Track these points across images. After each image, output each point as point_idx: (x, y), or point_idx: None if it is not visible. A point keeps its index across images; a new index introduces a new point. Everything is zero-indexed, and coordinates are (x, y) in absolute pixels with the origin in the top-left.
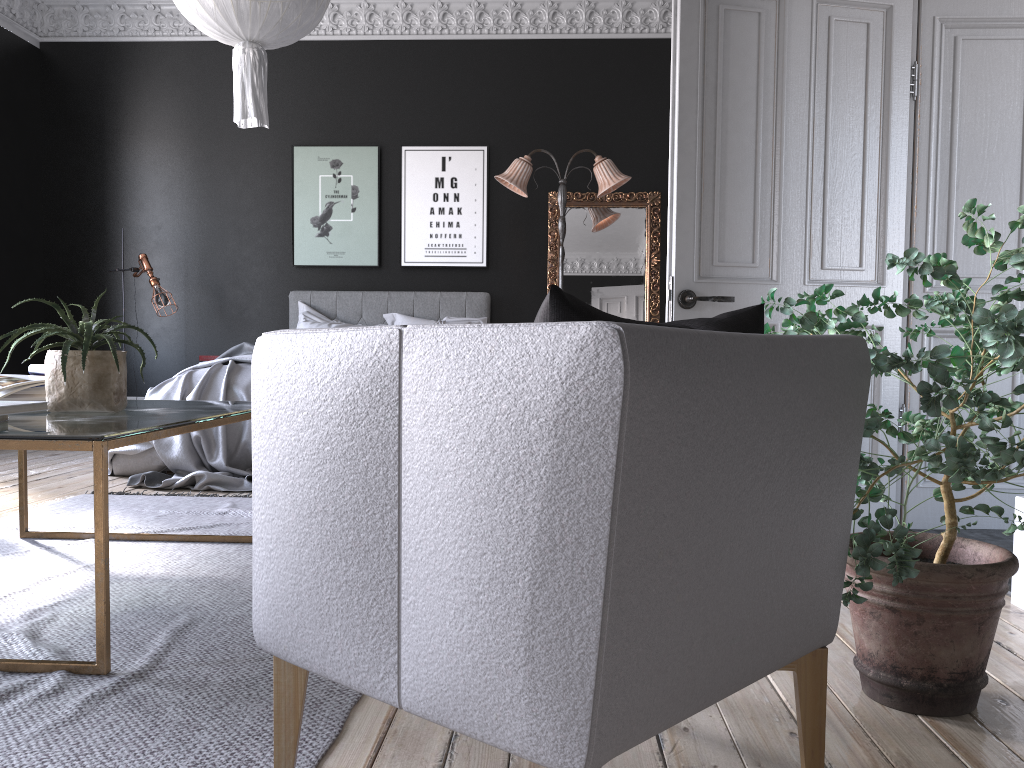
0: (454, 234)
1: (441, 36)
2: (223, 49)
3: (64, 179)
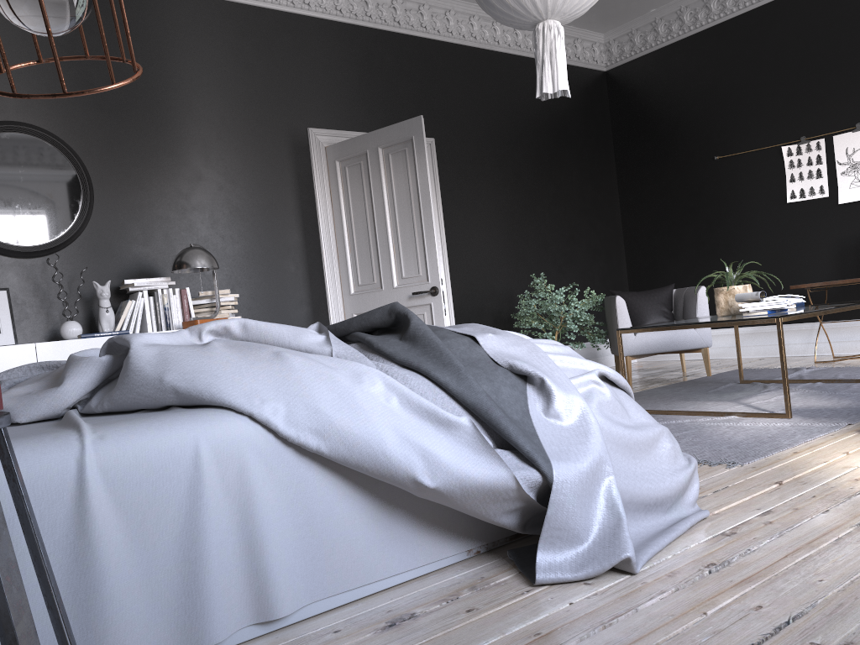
0: None
1: None
2: None
3: None
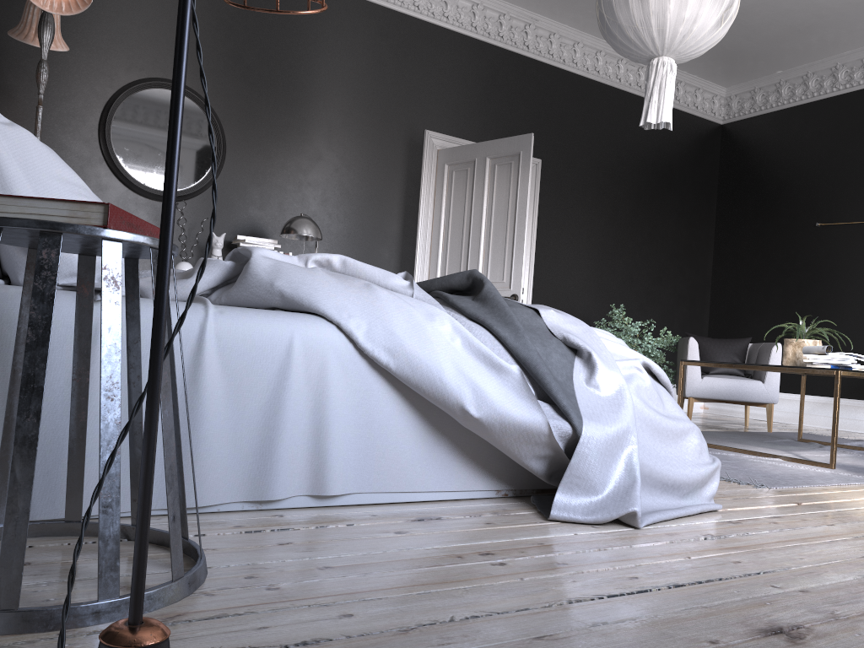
0: None
1: None
2: None
3: None
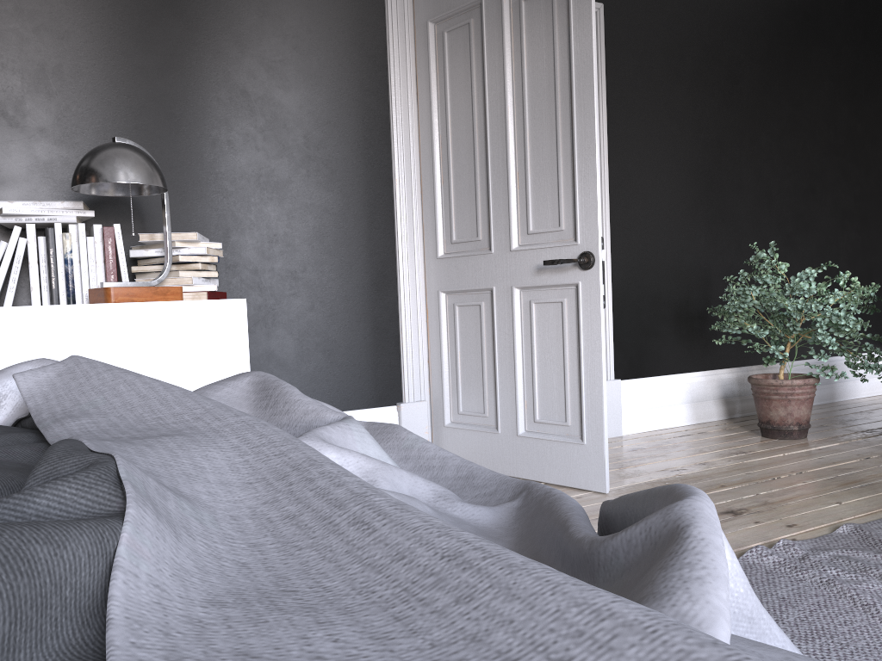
0: None
1: None
2: None
3: None
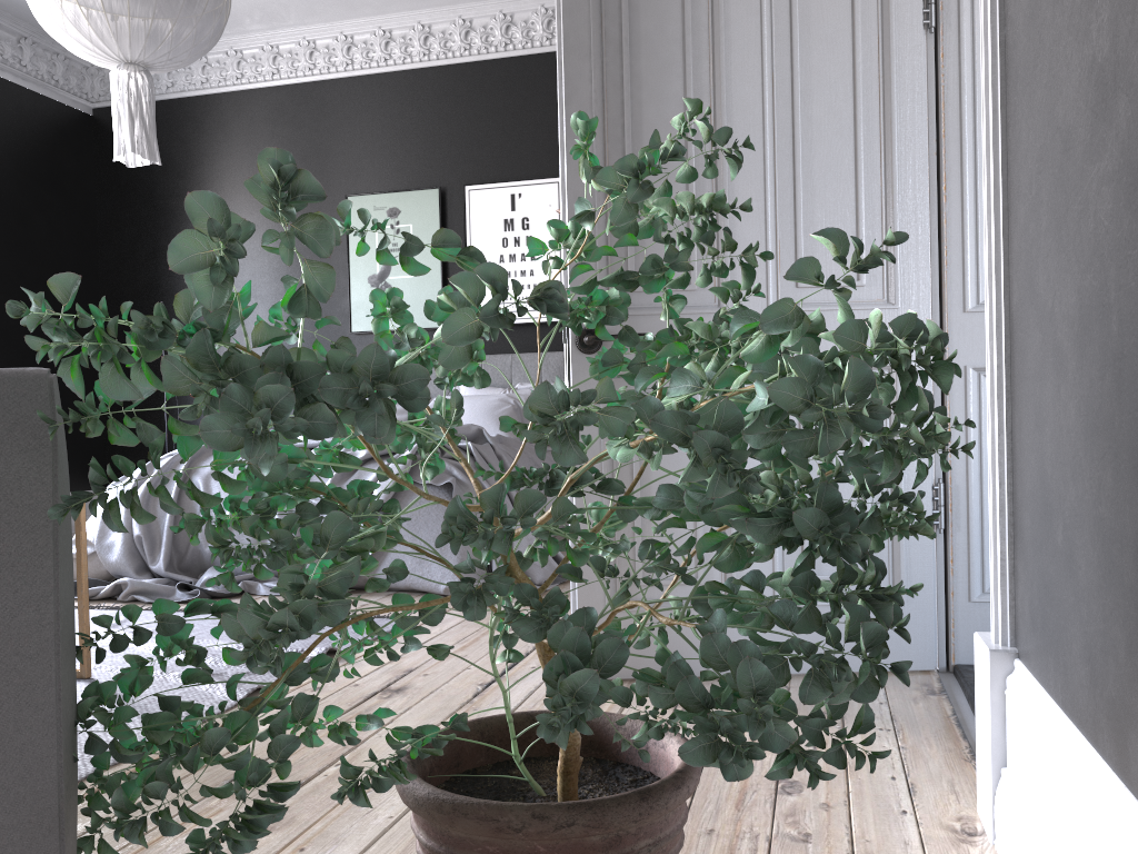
0: (528, 284)
1: (505, 53)
2: (272, 95)
3: (119, 253)
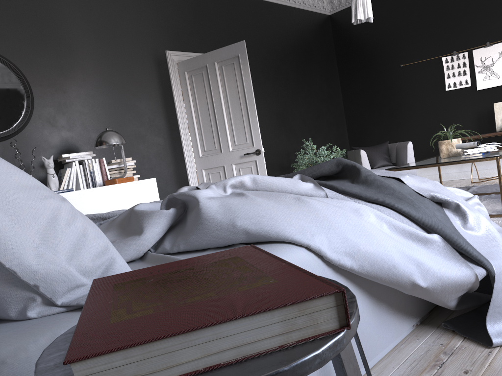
0: None
1: None
2: None
3: None
